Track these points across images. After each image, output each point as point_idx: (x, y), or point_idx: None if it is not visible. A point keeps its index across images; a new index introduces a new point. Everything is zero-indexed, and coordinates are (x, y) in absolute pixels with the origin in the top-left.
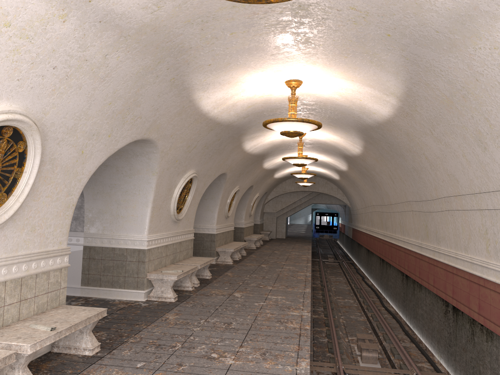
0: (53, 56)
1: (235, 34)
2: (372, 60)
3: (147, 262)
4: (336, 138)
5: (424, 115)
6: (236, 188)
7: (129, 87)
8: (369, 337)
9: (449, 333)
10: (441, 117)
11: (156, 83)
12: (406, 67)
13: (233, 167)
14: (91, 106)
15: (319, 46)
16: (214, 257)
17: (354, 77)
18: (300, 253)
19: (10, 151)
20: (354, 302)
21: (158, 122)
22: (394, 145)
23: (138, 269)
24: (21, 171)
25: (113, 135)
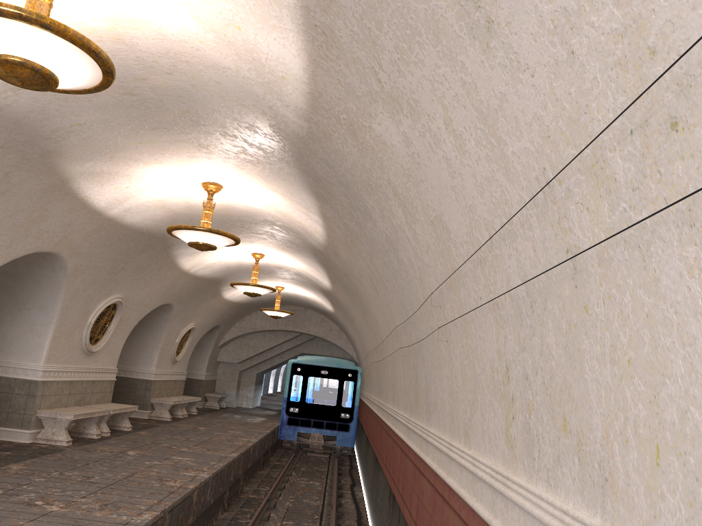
0: None
1: None
2: None
3: None
4: (279, 200)
5: (348, 9)
6: (112, 297)
7: None
8: None
9: None
10: None
11: None
12: None
13: (78, 245)
14: None
15: None
16: (29, 428)
17: None
18: (244, 432)
19: None
20: None
21: None
22: (351, 186)
23: None
24: None
25: None
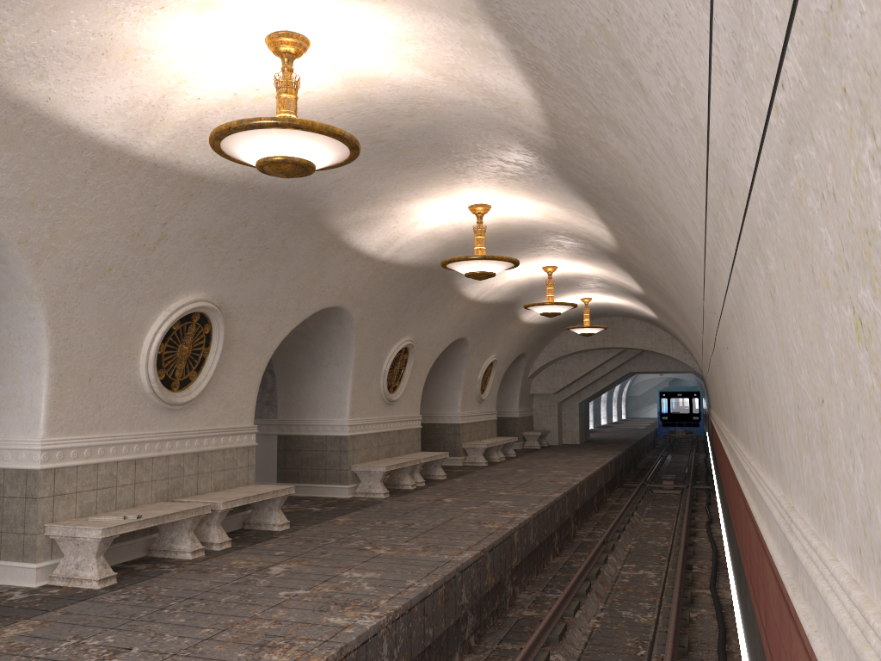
0: None
1: None
2: None
3: (45, 498)
4: (554, 209)
5: (549, 53)
6: (401, 341)
7: None
8: None
9: None
10: (560, 36)
11: None
12: None
13: (359, 294)
14: None
15: None
16: (347, 484)
17: None
18: (569, 471)
19: None
20: (656, 578)
21: None
22: (615, 191)
23: (26, 515)
24: None
25: None
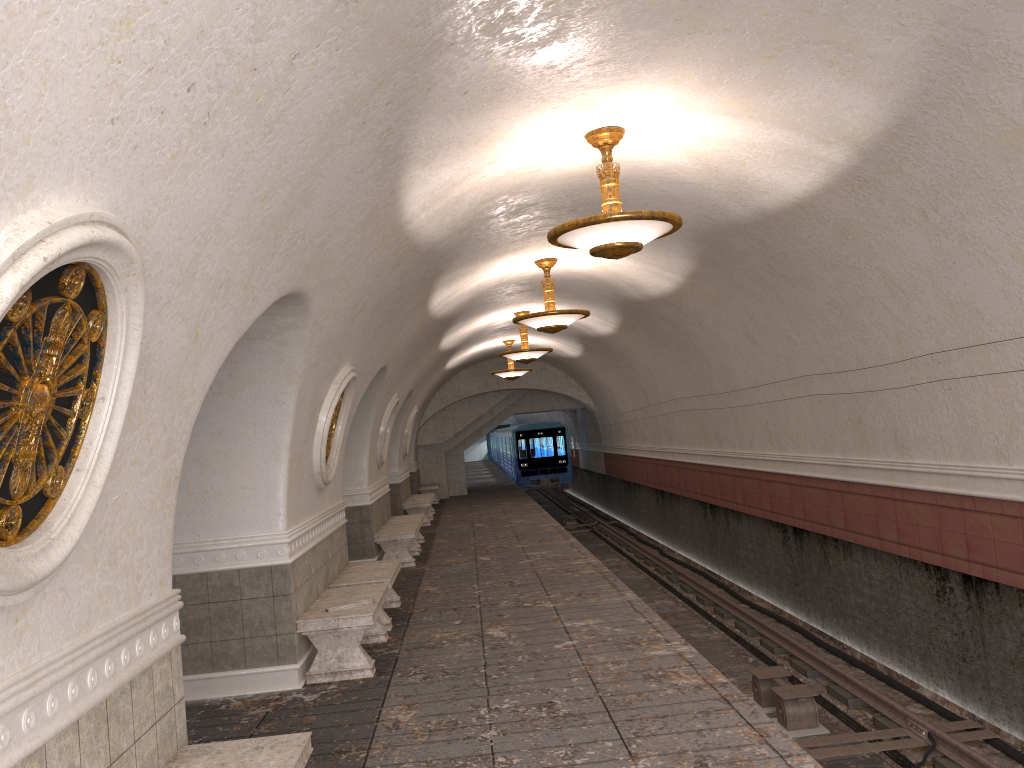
0: (197, 51)
1: (555, 6)
2: (838, 58)
3: (293, 594)
4: (623, 263)
5: (918, 179)
6: (393, 398)
7: (307, 152)
8: (780, 672)
9: (960, 634)
10: (972, 177)
11: (354, 142)
12: (928, 67)
13: (399, 352)
14: (231, 206)
15: (718, 34)
16: (373, 556)
17: (760, 109)
18: (529, 519)
19: (73, 341)
20: (677, 604)
21: (326, 249)
22: (788, 260)
23: (276, 615)
24: (92, 398)
25: (250, 286)
